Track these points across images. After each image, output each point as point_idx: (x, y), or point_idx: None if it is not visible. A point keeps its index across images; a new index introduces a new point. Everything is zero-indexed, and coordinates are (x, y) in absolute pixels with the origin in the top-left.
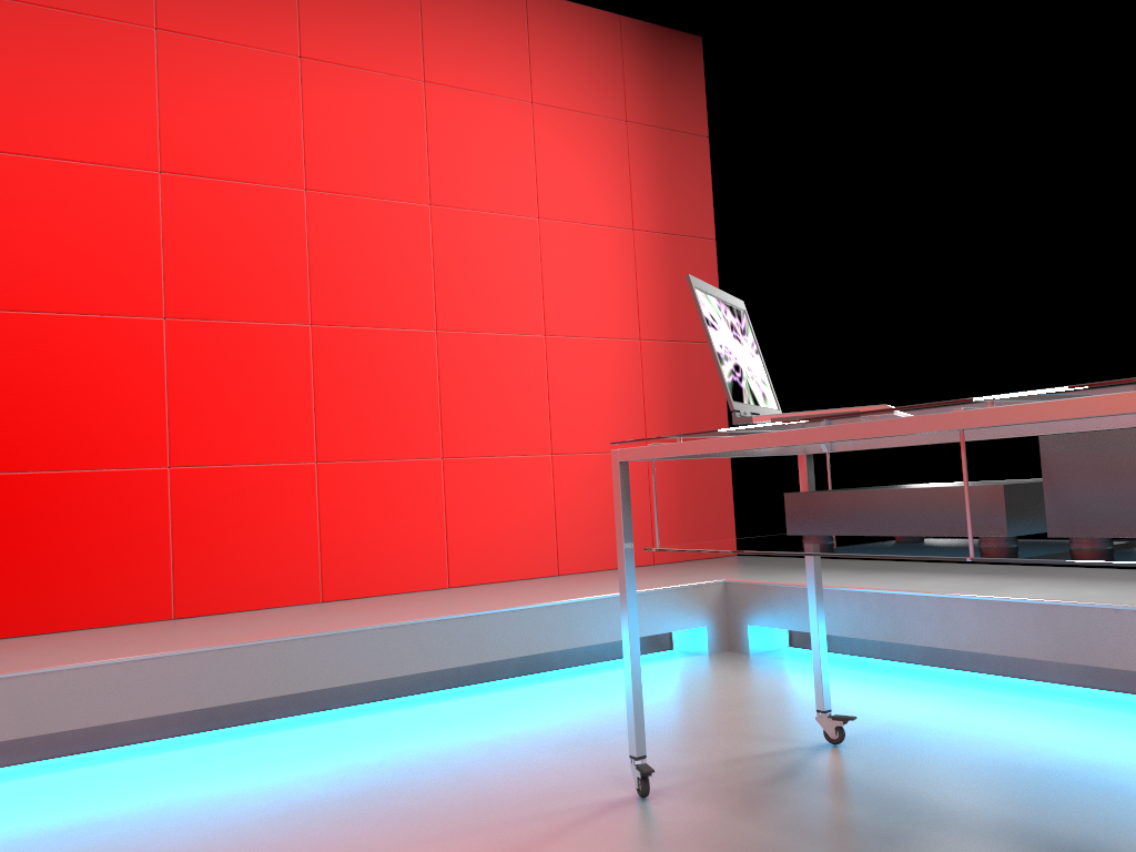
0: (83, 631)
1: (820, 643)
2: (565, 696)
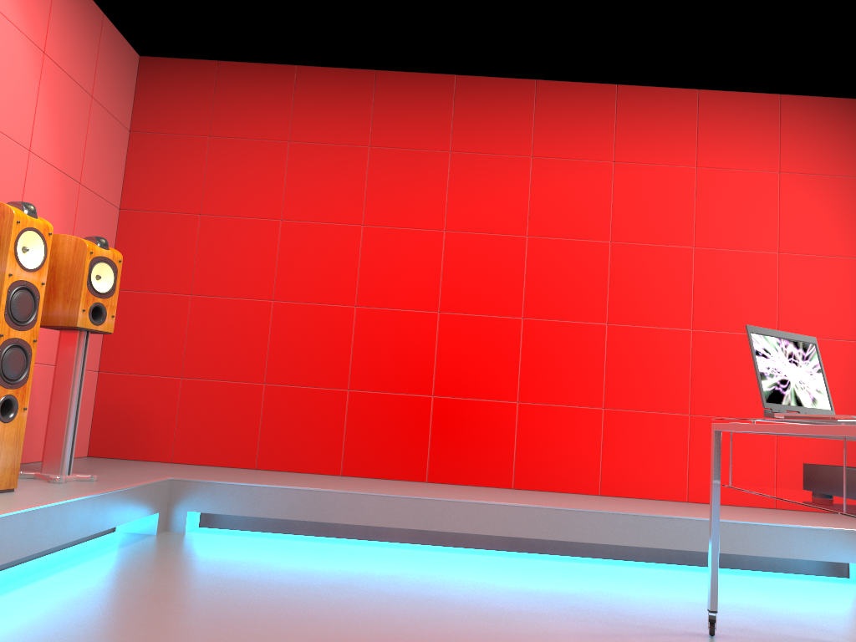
0: (465, 486)
1: None
2: (731, 583)
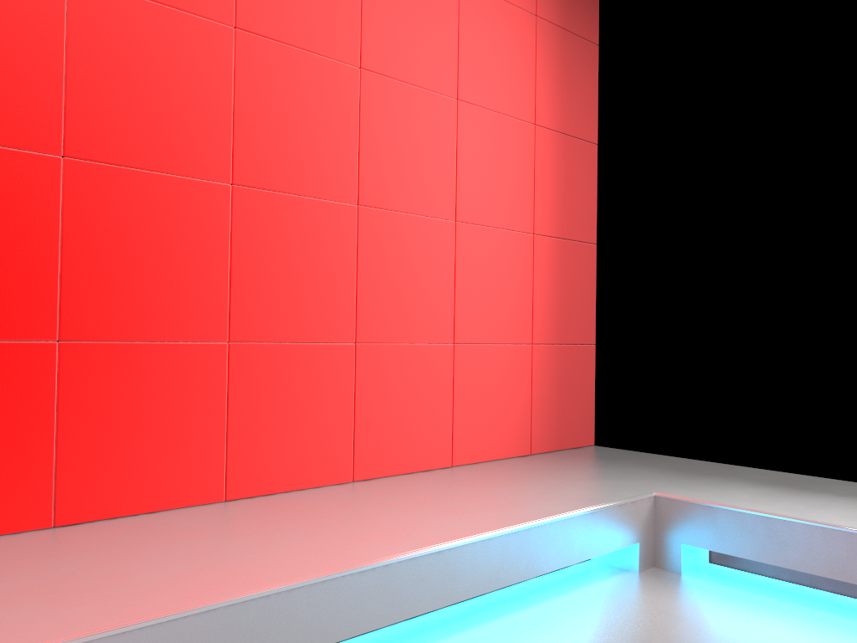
0: None
1: None
2: None
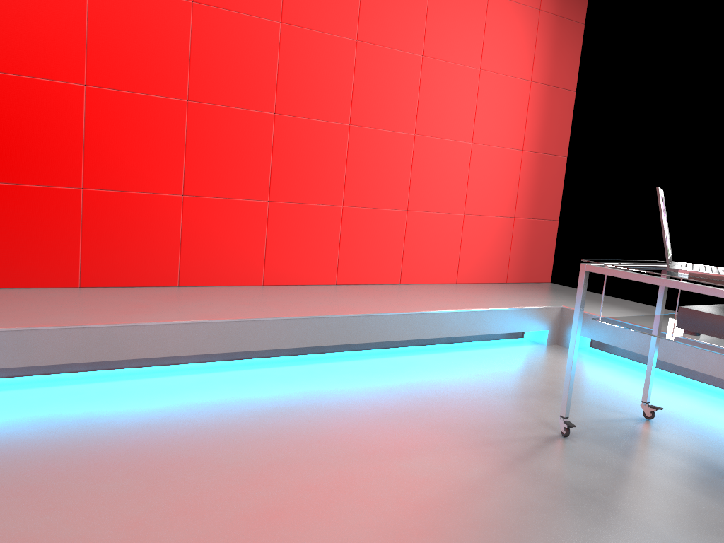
0: (221, 288)
1: (652, 369)
2: (481, 362)
